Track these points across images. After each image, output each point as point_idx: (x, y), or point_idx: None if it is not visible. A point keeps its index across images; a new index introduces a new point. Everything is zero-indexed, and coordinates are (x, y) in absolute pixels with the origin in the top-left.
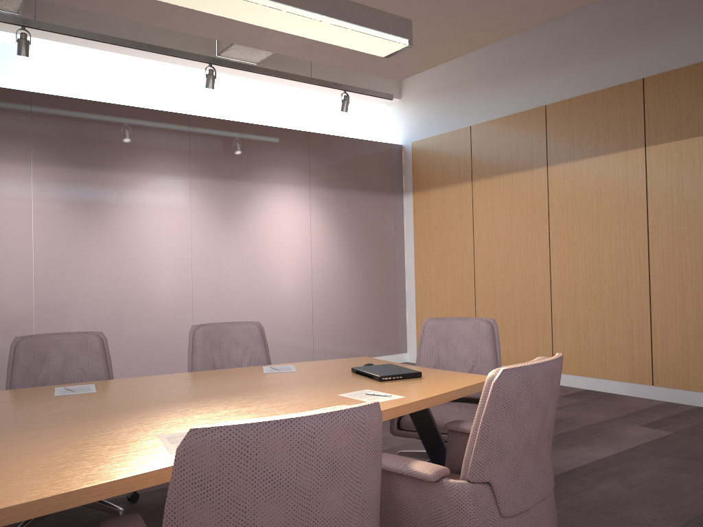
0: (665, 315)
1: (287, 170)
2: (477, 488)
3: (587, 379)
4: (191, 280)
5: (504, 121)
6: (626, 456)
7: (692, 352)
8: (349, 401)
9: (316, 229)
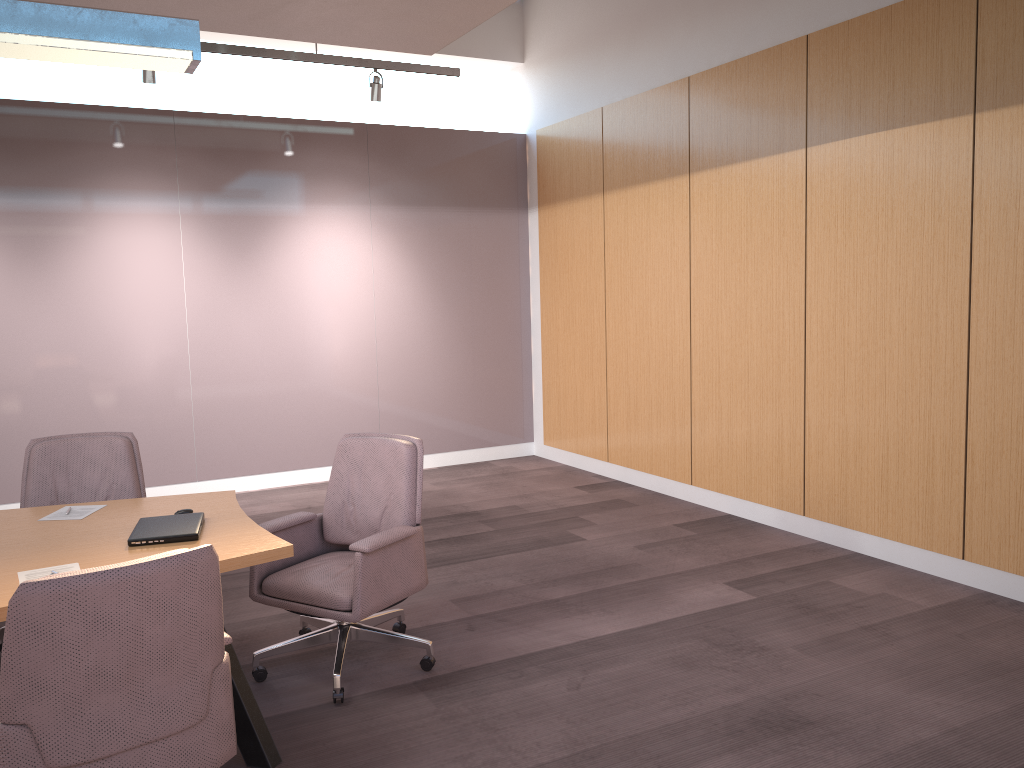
0: (822, 412)
1: (332, 183)
2: (9, 731)
3: (729, 498)
4: (188, 347)
5: (640, 101)
6: (635, 636)
7: (851, 471)
8: (6, 585)
9: (382, 268)
